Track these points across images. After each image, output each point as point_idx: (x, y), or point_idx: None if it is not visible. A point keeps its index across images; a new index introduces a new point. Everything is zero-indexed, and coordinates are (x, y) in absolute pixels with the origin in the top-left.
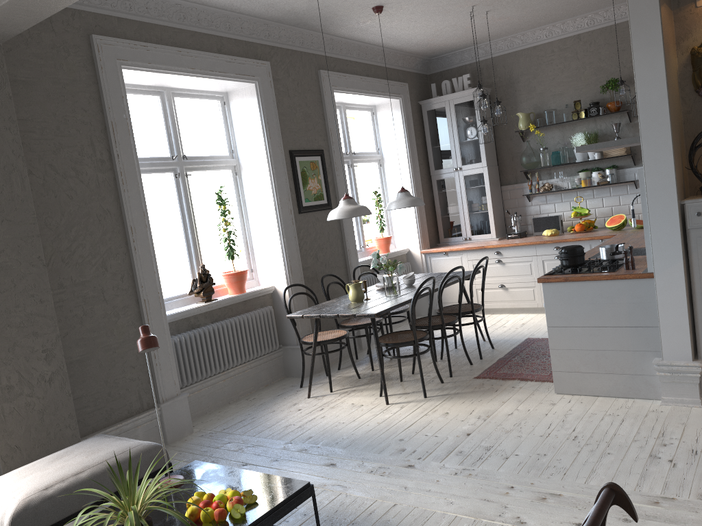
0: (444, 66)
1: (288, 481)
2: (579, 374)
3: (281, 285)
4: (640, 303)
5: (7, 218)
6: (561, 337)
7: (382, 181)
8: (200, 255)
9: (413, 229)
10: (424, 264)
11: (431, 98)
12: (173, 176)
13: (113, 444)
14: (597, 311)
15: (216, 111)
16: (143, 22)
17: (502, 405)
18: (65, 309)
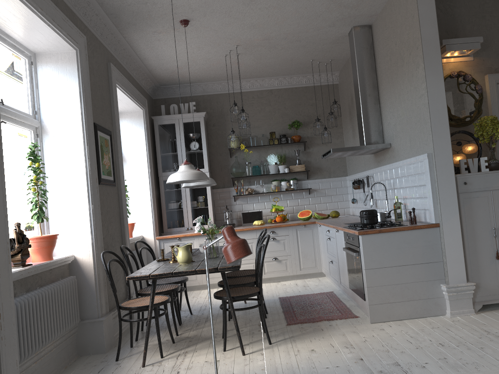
0: (168, 94)
1: None
2: (389, 304)
3: (84, 254)
4: (430, 245)
5: None
6: (375, 276)
7: None
8: None
9: (149, 219)
10: (158, 248)
11: (164, 115)
12: None
13: None
14: (401, 253)
15: None
16: None
17: (347, 337)
18: None
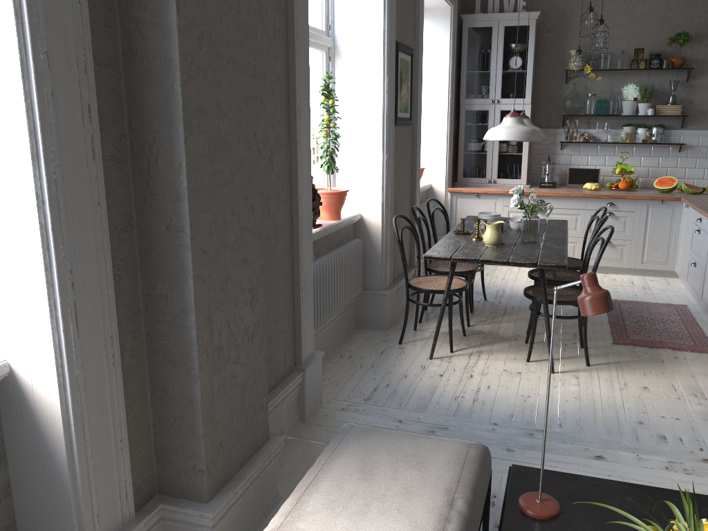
0: None
1: None
2: None
3: (372, 214)
4: None
5: (232, 58)
6: None
7: None
8: None
9: (441, 163)
10: (448, 204)
11: (478, 14)
12: None
13: (426, 447)
14: None
15: None
16: None
17: (698, 380)
18: None
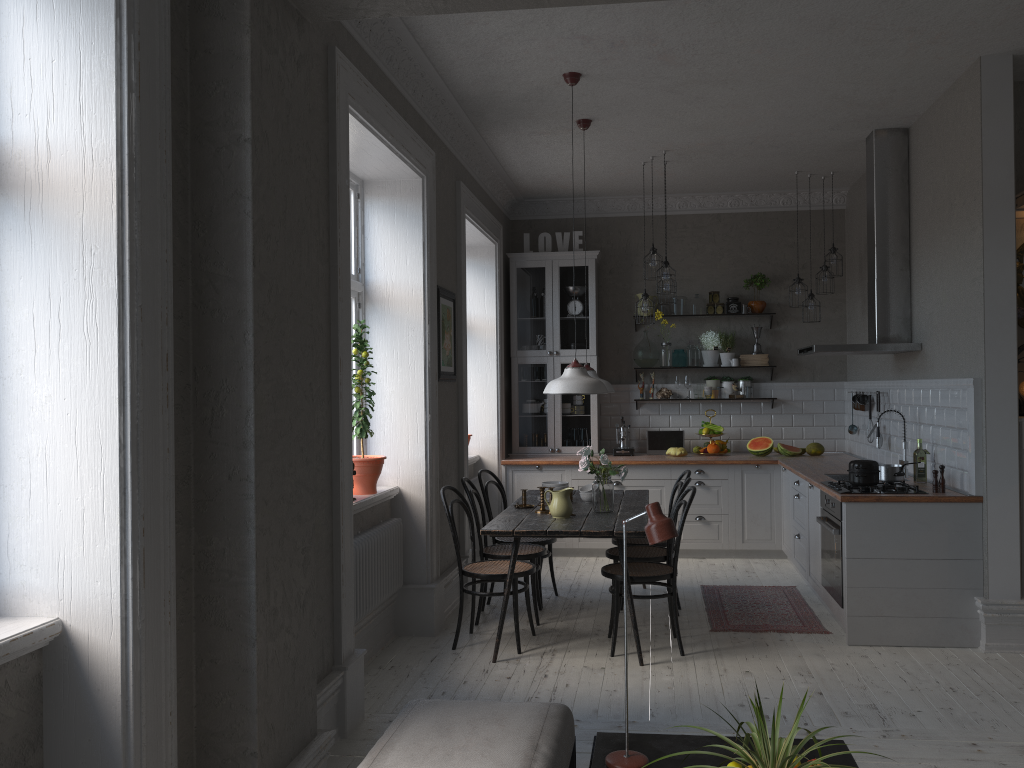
0: (536, 213)
1: (811, 742)
2: (882, 618)
3: (413, 486)
4: (963, 531)
5: (293, 309)
6: (863, 571)
7: None
8: None
9: (491, 429)
10: (502, 480)
11: (527, 253)
12: None
13: (505, 707)
14: (911, 539)
15: None
16: (362, 50)
17: (805, 660)
18: None
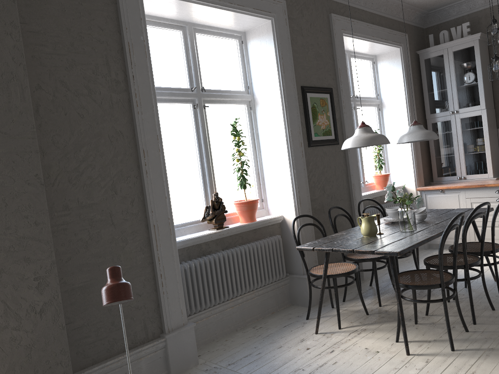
0: (441, 19)
1: None
2: None
3: (289, 215)
4: None
5: (1, 131)
6: None
7: (381, 123)
8: (214, 183)
9: (409, 168)
10: None
11: (429, 47)
12: (192, 107)
13: None
14: None
15: (237, 73)
16: None
17: None
18: (69, 233)
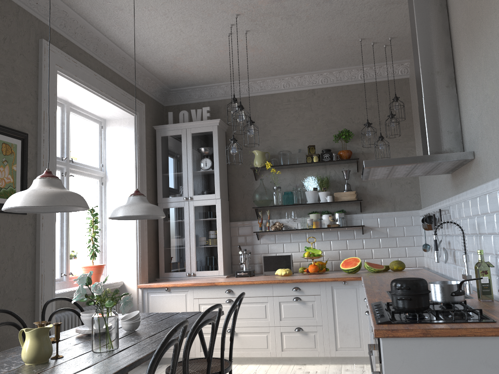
0: (182, 100)
1: None
2: None
3: None
4: None
5: None
6: None
7: (102, 201)
8: None
9: (132, 259)
10: (140, 300)
11: (168, 124)
12: None
13: None
14: None
15: None
16: None
17: None
18: None
